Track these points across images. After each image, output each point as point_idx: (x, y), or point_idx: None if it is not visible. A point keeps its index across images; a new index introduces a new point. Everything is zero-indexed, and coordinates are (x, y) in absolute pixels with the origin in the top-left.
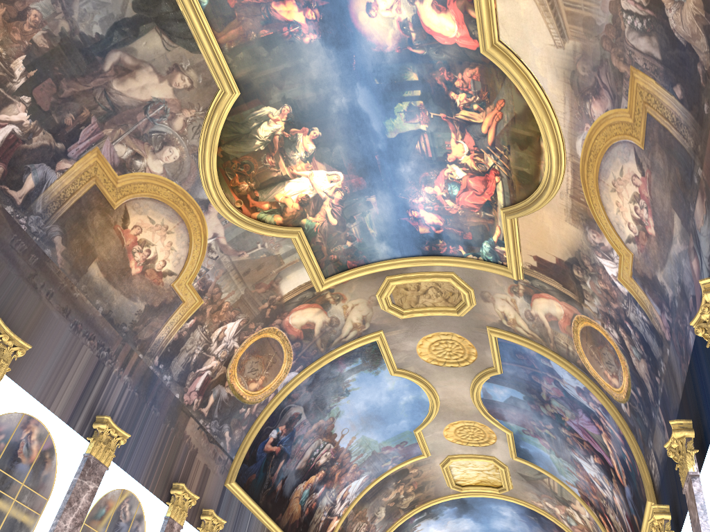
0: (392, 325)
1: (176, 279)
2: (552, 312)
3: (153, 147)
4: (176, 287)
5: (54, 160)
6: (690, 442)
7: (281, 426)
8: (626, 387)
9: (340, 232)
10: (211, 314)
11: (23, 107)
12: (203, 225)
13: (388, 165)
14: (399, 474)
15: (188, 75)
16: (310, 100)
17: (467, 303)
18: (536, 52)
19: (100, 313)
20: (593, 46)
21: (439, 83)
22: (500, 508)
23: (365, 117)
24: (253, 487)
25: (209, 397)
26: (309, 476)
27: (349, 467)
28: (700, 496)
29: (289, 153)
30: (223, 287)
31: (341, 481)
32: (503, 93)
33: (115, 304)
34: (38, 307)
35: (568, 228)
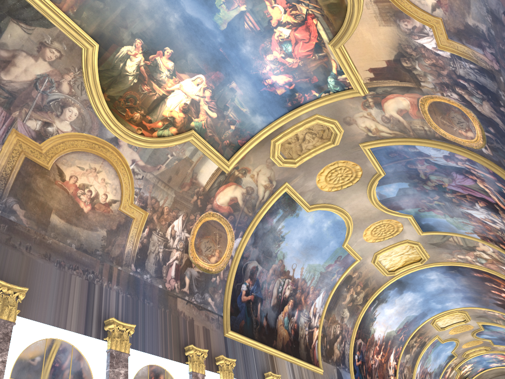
0: (292, 175)
1: (120, 204)
2: (401, 107)
3: (56, 113)
4: (123, 210)
5: None
6: None
7: (246, 280)
8: (480, 133)
9: (222, 121)
10: (158, 219)
11: None
12: (121, 157)
13: (232, 52)
14: (346, 281)
15: (54, 47)
16: (152, 27)
17: (337, 133)
18: None
19: (74, 248)
20: None
21: None
22: (427, 275)
23: (197, 22)
24: (246, 329)
25: (185, 279)
26: (283, 307)
27: (308, 290)
28: None
29: (157, 76)
30: (157, 196)
31: (307, 302)
32: None
33: (83, 238)
34: (24, 260)
35: (384, 30)
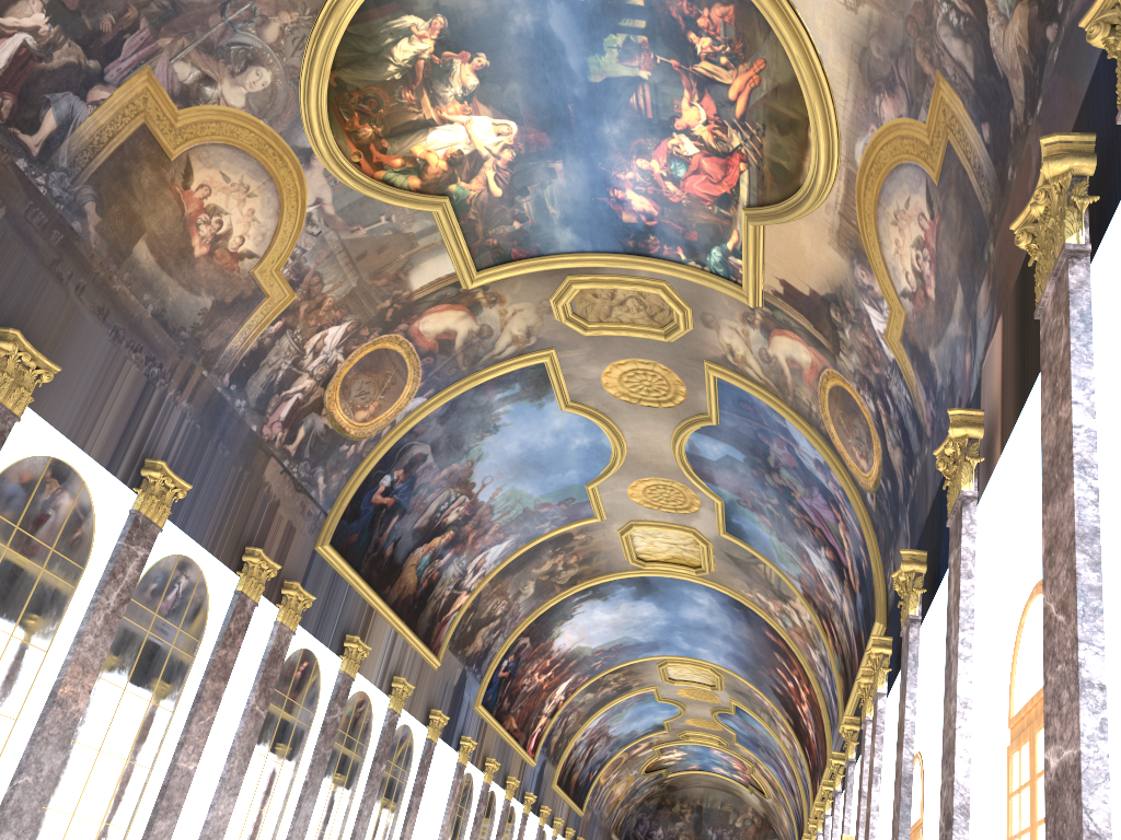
0: (569, 343)
1: (258, 264)
2: (796, 358)
3: (232, 68)
4: (258, 276)
5: (85, 87)
6: (920, 578)
7: (397, 470)
8: (875, 475)
9: (505, 208)
10: (307, 314)
11: (39, 5)
12: (301, 186)
13: (586, 121)
14: (559, 540)
15: None
16: (477, 11)
17: (680, 327)
18: (818, 7)
19: (150, 313)
20: (894, 23)
21: (675, 16)
22: (695, 593)
23: (558, 47)
24: (353, 551)
25: (299, 430)
26: (432, 538)
27: (488, 528)
28: (915, 645)
29: (438, 87)
30: (326, 276)
31: (476, 545)
32: (764, 50)
33: (170, 300)
34: (65, 308)
35: (831, 254)
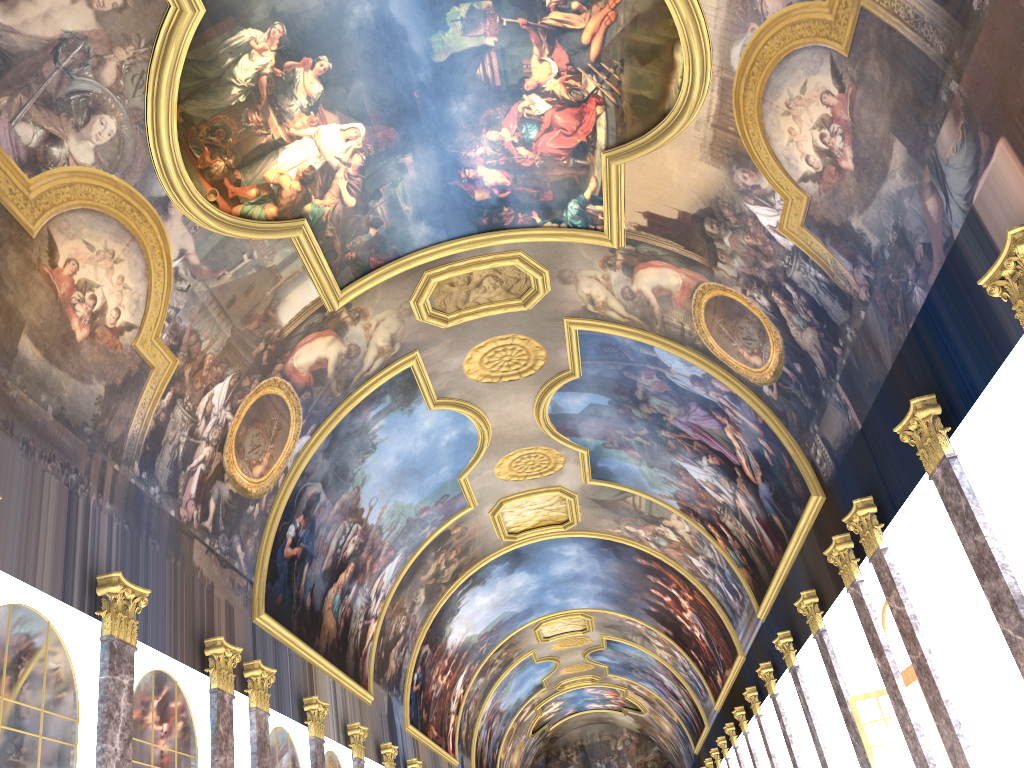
0: (430, 340)
1: (138, 334)
2: (664, 284)
3: (75, 121)
4: (140, 348)
5: None
6: (937, 420)
7: (298, 517)
8: (775, 365)
9: (360, 216)
10: (192, 377)
11: None
12: (164, 239)
13: (433, 105)
14: (439, 540)
15: None
16: (314, 11)
17: (541, 291)
18: None
19: (51, 415)
20: None
21: None
22: (563, 548)
23: (400, 32)
24: (282, 612)
25: (209, 502)
26: (338, 576)
27: (381, 549)
28: (964, 479)
29: (283, 102)
30: (202, 332)
31: (374, 569)
32: None
33: (66, 395)
34: None
35: (704, 169)
